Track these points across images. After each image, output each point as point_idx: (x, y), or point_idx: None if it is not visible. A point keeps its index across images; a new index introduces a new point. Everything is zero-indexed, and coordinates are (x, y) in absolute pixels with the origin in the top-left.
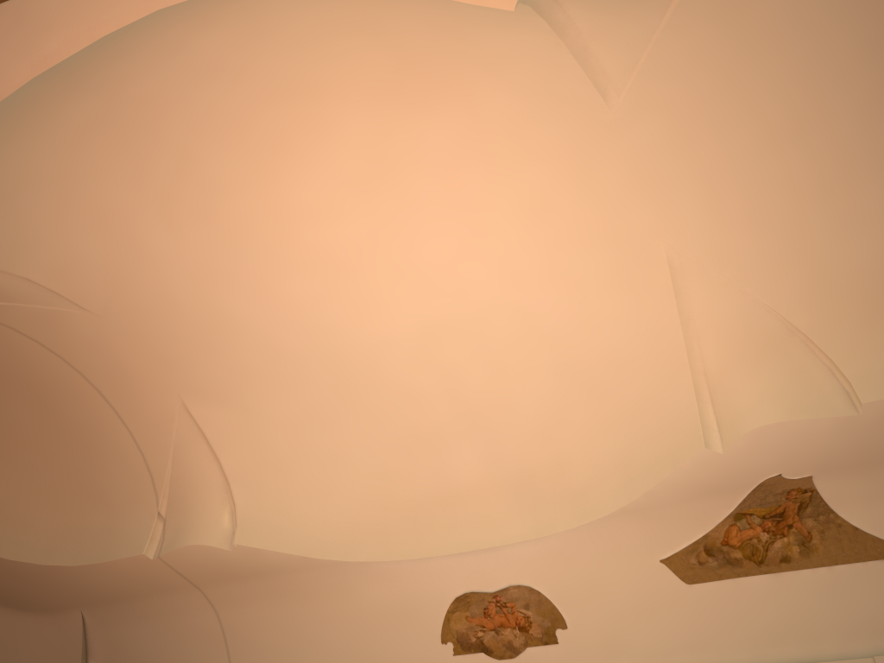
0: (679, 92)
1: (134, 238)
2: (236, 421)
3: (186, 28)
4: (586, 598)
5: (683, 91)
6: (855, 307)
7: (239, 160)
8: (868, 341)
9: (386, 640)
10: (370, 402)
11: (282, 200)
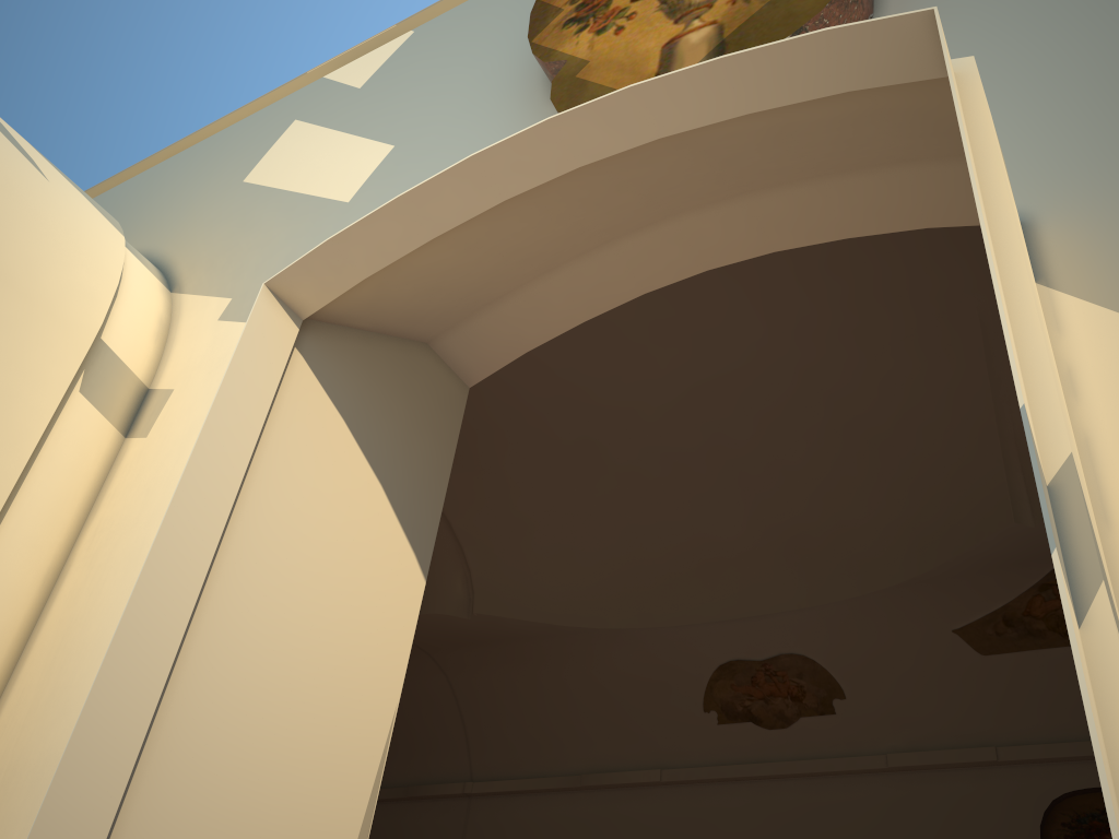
0: None
1: None
2: (467, 481)
3: None
4: (867, 668)
5: None
6: None
7: None
8: None
9: (641, 707)
10: (620, 459)
11: None
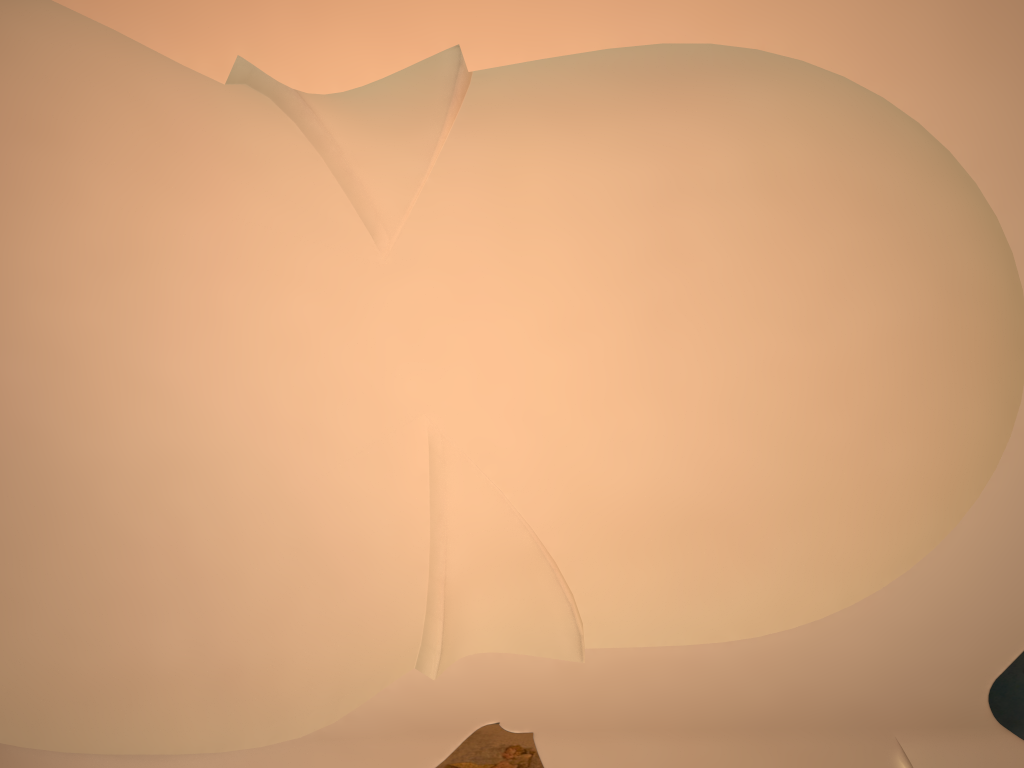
0: (454, 253)
1: None
2: None
3: None
4: None
5: (458, 252)
6: (609, 541)
7: None
8: (614, 581)
9: None
10: (76, 539)
11: (10, 258)
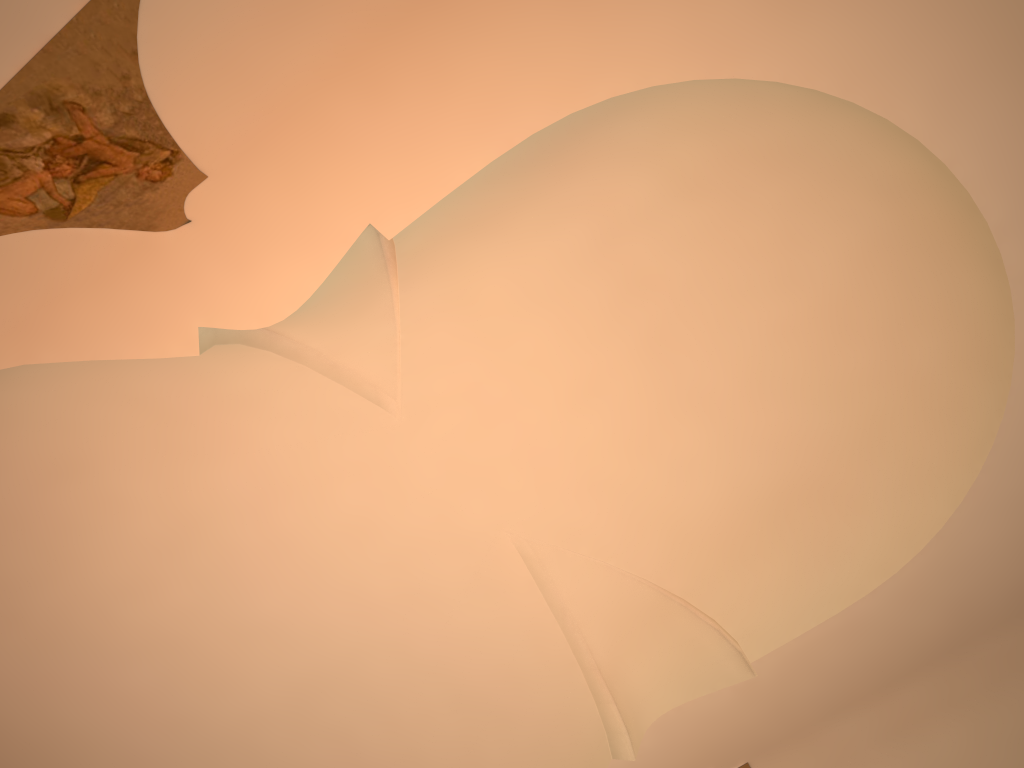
0: (455, 382)
1: None
2: None
3: None
4: None
5: (457, 380)
6: (720, 555)
7: (31, 551)
8: (743, 589)
9: None
10: None
11: (91, 583)
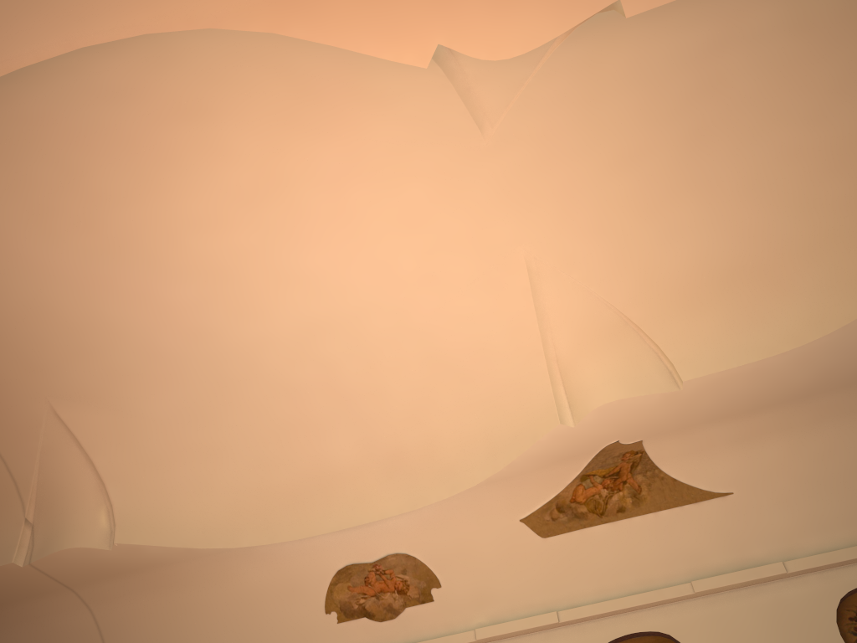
0: (542, 126)
1: (7, 248)
2: (110, 422)
3: (91, 55)
4: (457, 559)
5: (545, 125)
6: (674, 302)
7: (128, 173)
8: (685, 329)
9: (271, 617)
10: (249, 396)
11: (170, 212)
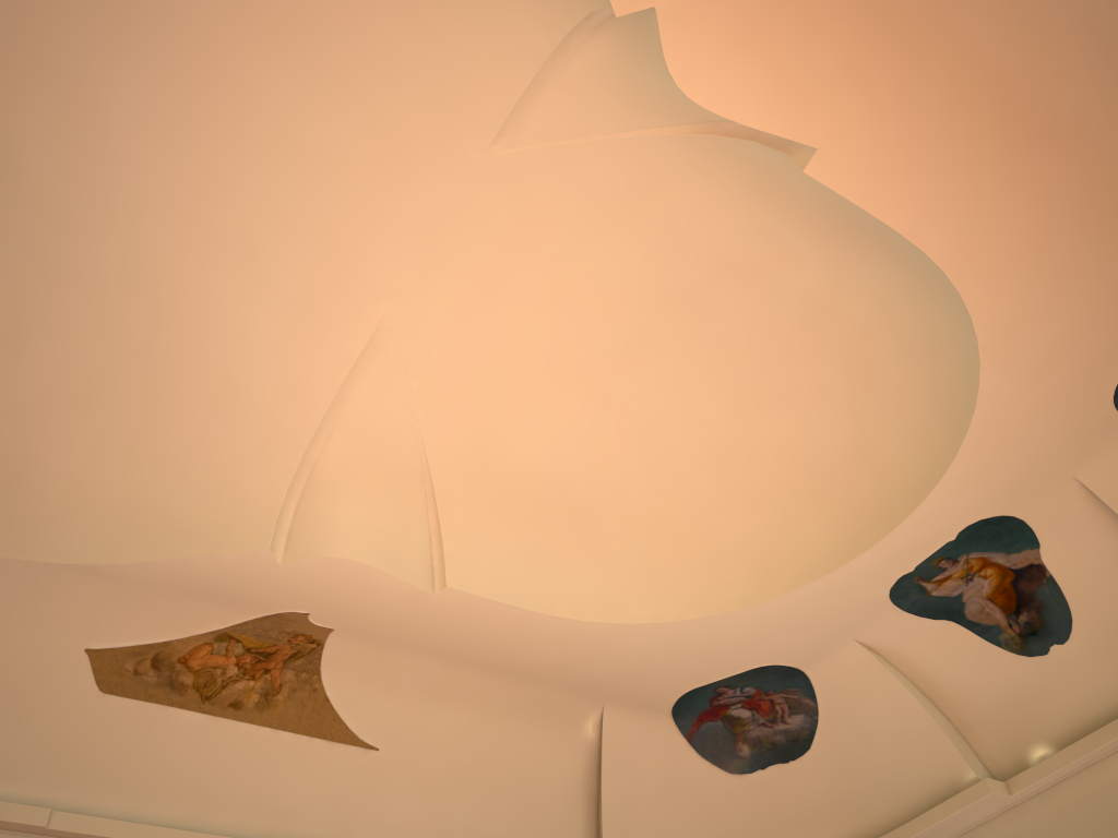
0: (547, 196)
1: None
2: None
3: None
4: None
5: (550, 198)
6: (488, 492)
7: None
8: (479, 529)
9: None
10: None
11: None
